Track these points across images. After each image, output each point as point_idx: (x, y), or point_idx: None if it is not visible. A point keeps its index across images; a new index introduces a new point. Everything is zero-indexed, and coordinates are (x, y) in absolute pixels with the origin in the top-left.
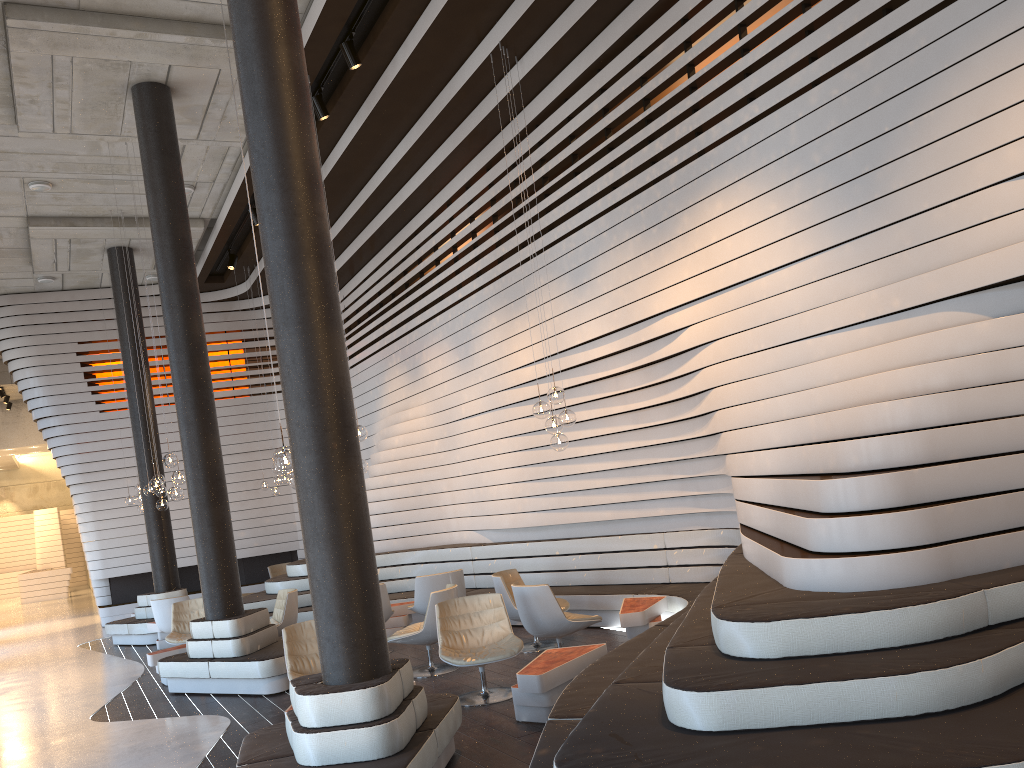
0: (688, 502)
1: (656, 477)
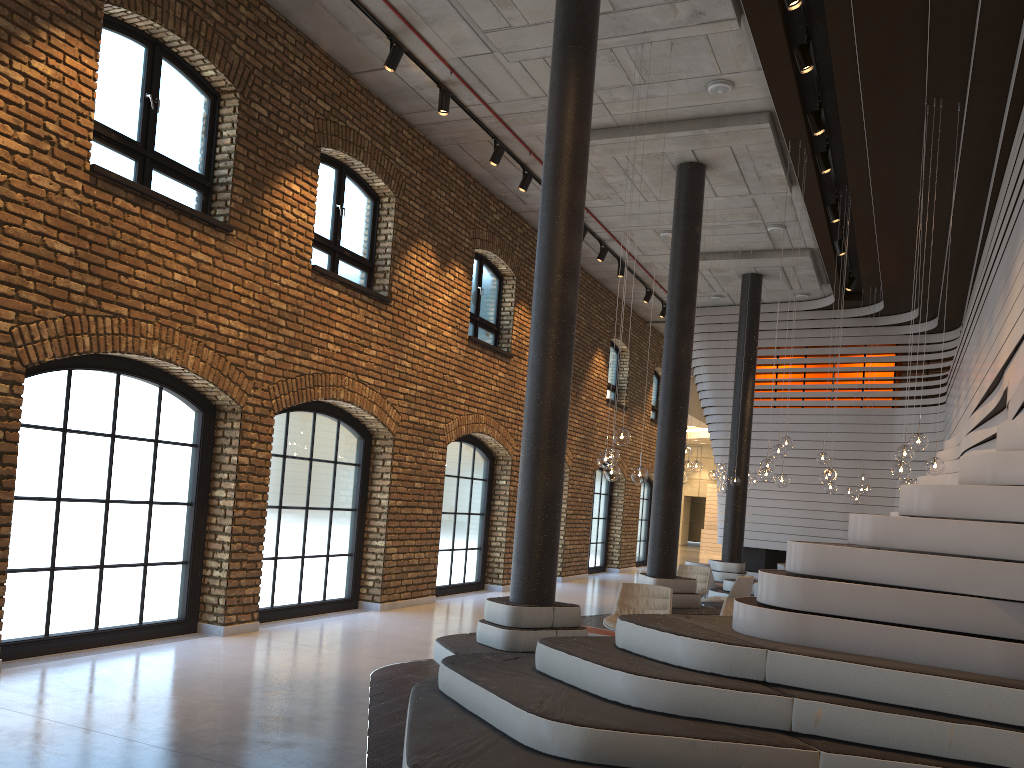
0: None
1: None
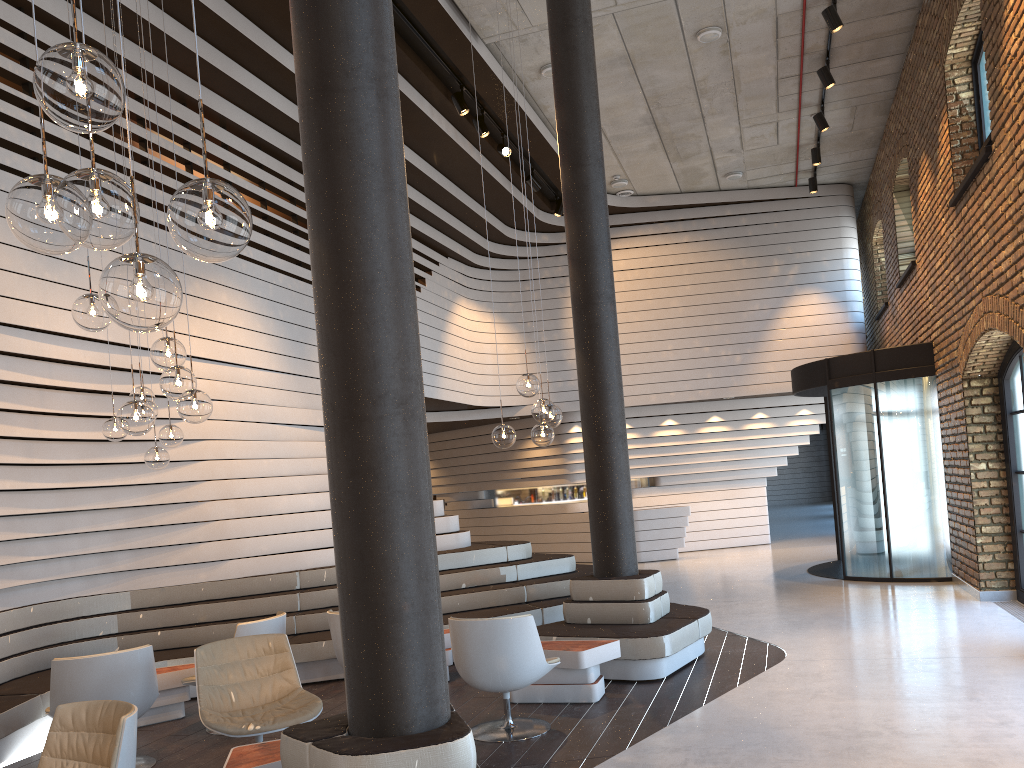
0: (7, 573)
1: (4, 535)
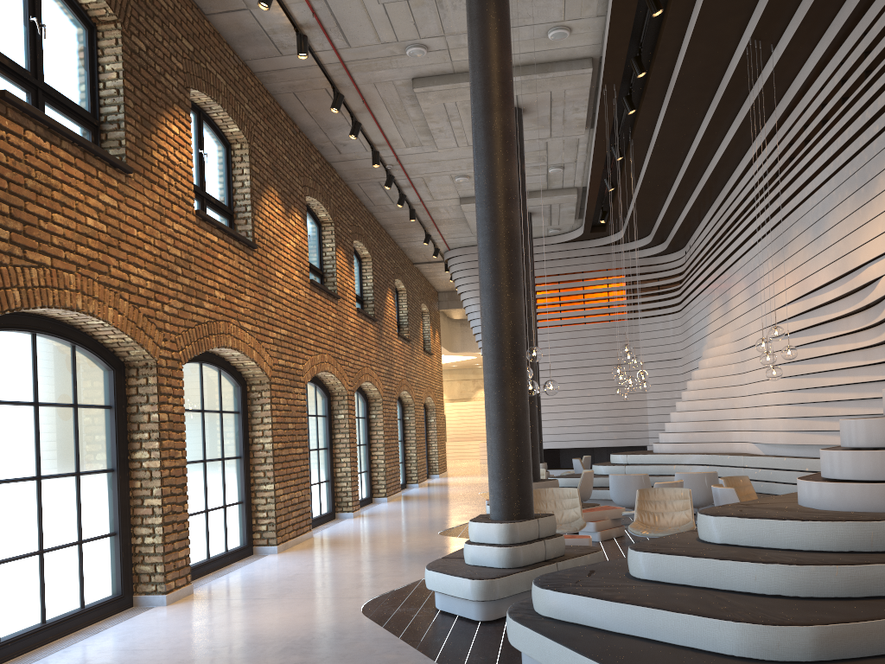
0: None
1: None
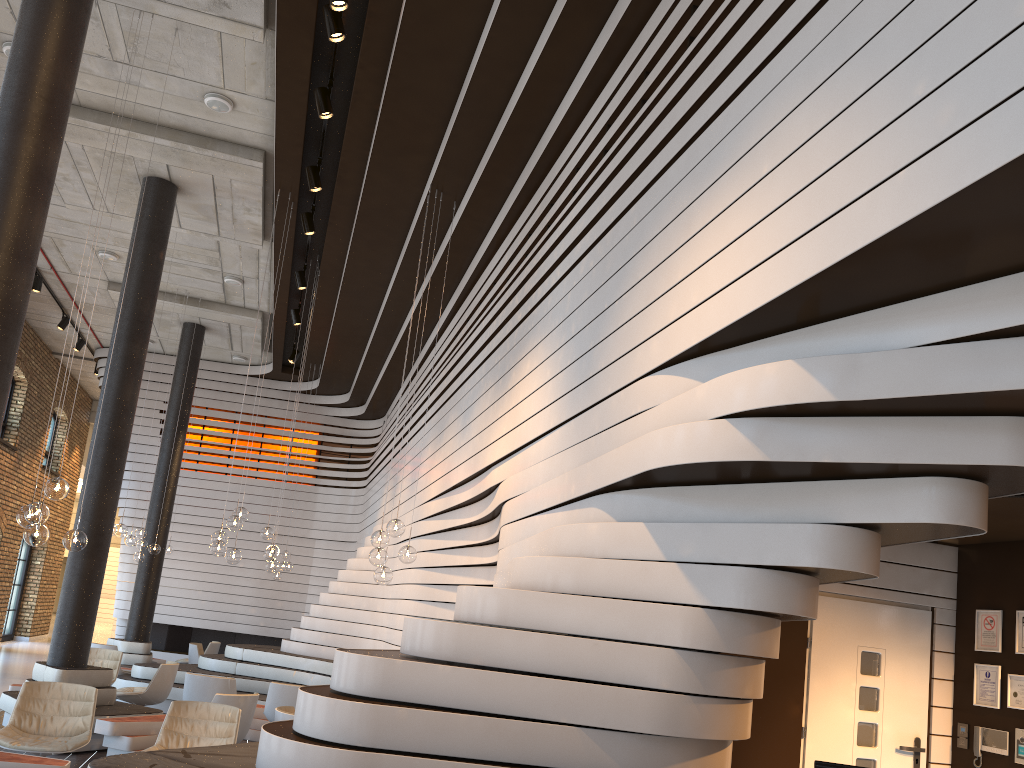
0: None
1: None
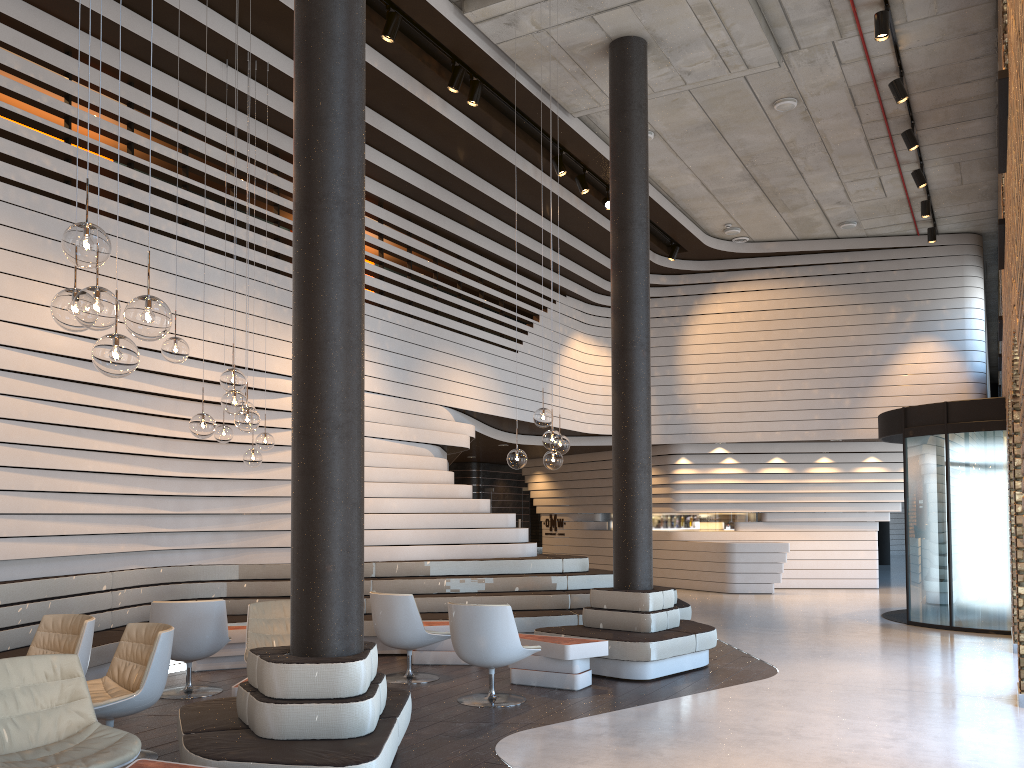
0: (143, 539)
1: (141, 509)
